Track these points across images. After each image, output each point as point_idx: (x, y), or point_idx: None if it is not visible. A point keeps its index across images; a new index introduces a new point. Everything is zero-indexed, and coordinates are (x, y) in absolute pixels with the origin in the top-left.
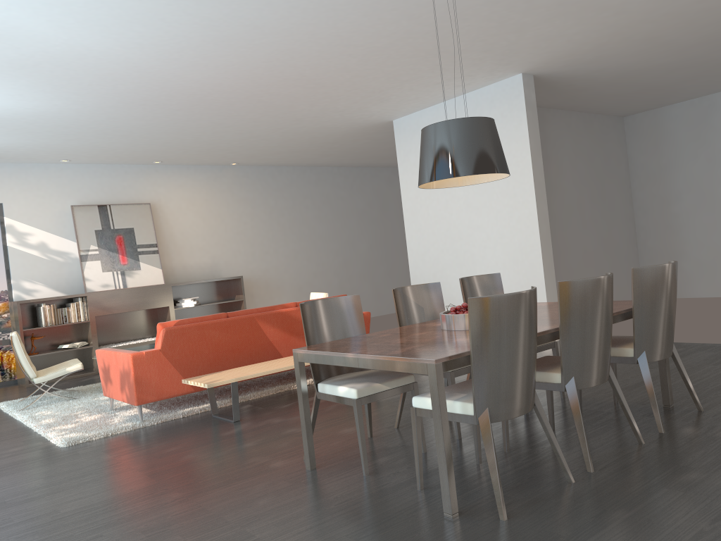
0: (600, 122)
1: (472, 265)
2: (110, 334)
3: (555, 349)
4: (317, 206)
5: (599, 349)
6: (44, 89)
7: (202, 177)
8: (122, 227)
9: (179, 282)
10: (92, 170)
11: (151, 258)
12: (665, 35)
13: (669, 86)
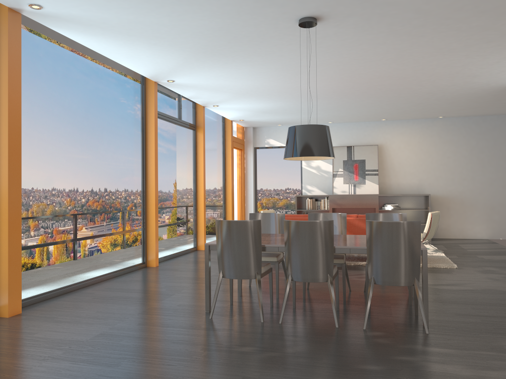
0: None
1: None
2: None
3: None
4: None
5: (303, 261)
6: (265, 99)
7: (417, 127)
8: (358, 159)
9: (394, 193)
10: (347, 126)
11: (372, 178)
12: None
13: None
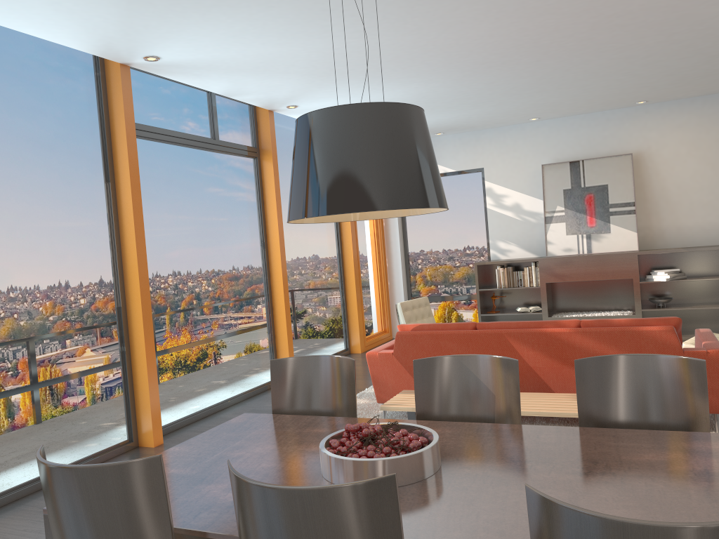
0: None
1: None
2: (561, 303)
3: None
4: None
5: None
6: (380, 81)
7: (714, 110)
8: (594, 184)
9: (670, 247)
10: (568, 123)
11: (624, 219)
12: None
13: None
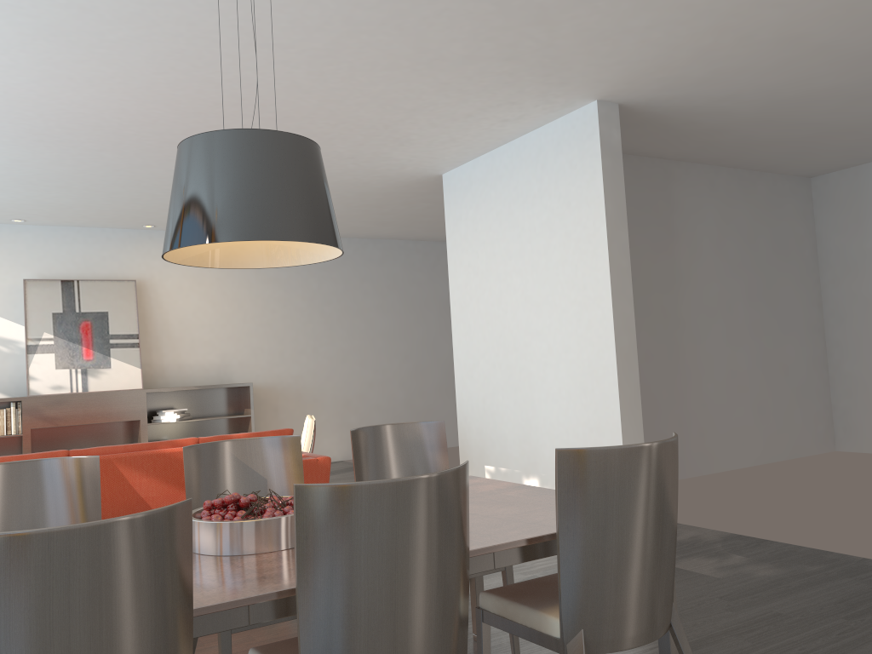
0: (769, 183)
1: (529, 391)
2: None
3: (507, 573)
4: (381, 292)
5: (396, 647)
6: None
7: None
8: (92, 310)
9: (172, 386)
10: (60, 235)
11: (127, 353)
12: (815, 32)
13: (865, 127)
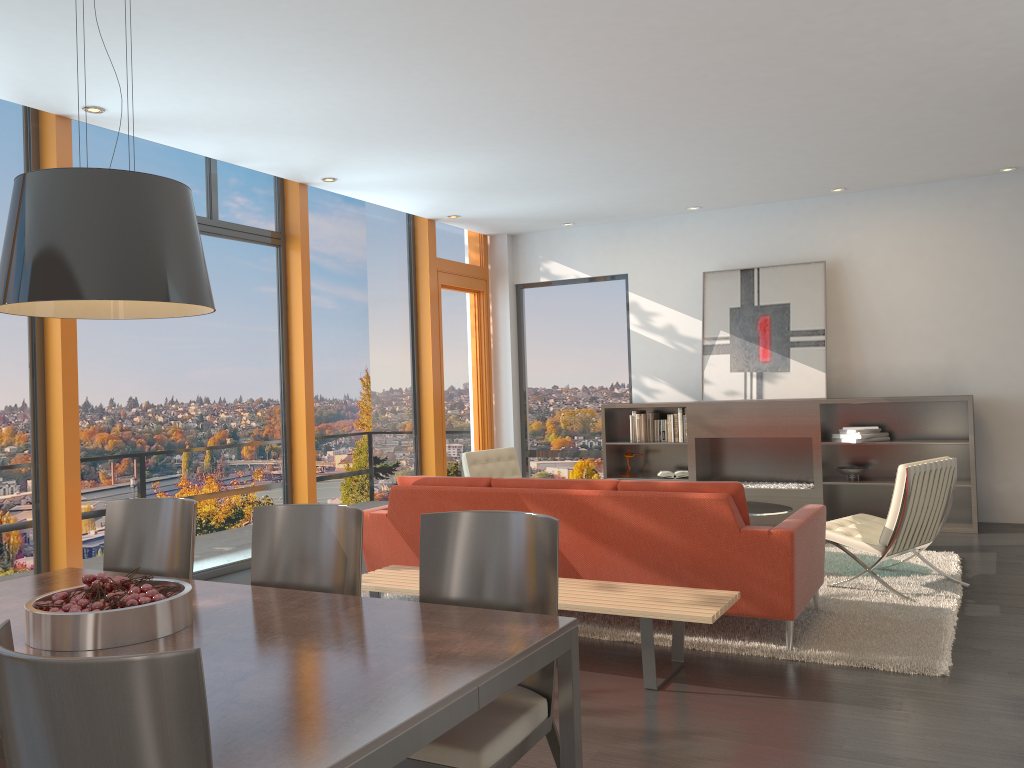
0: None
1: None
2: (715, 467)
3: None
4: None
5: None
6: (430, 148)
7: (940, 205)
8: (772, 302)
9: (876, 395)
10: (743, 216)
11: (809, 353)
12: None
13: None
